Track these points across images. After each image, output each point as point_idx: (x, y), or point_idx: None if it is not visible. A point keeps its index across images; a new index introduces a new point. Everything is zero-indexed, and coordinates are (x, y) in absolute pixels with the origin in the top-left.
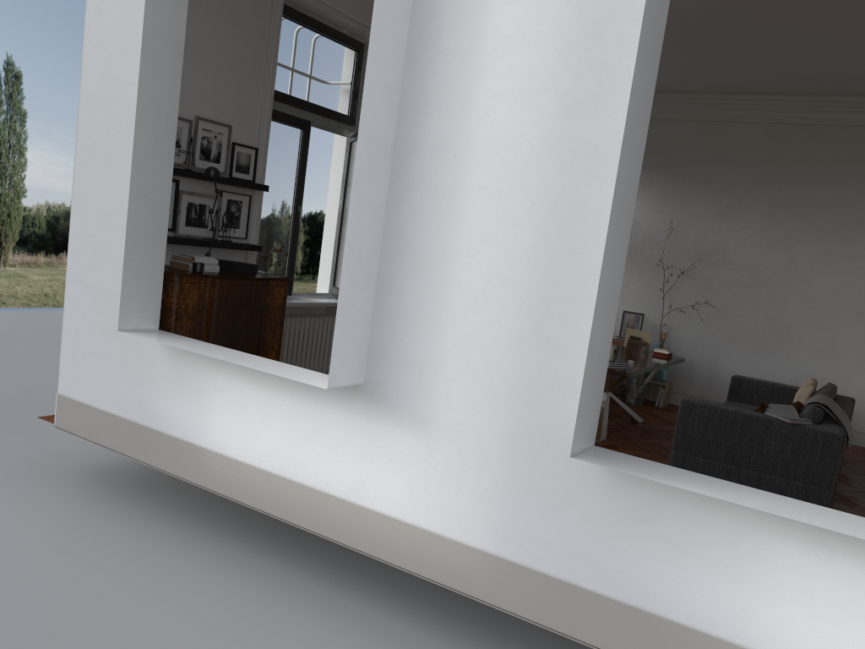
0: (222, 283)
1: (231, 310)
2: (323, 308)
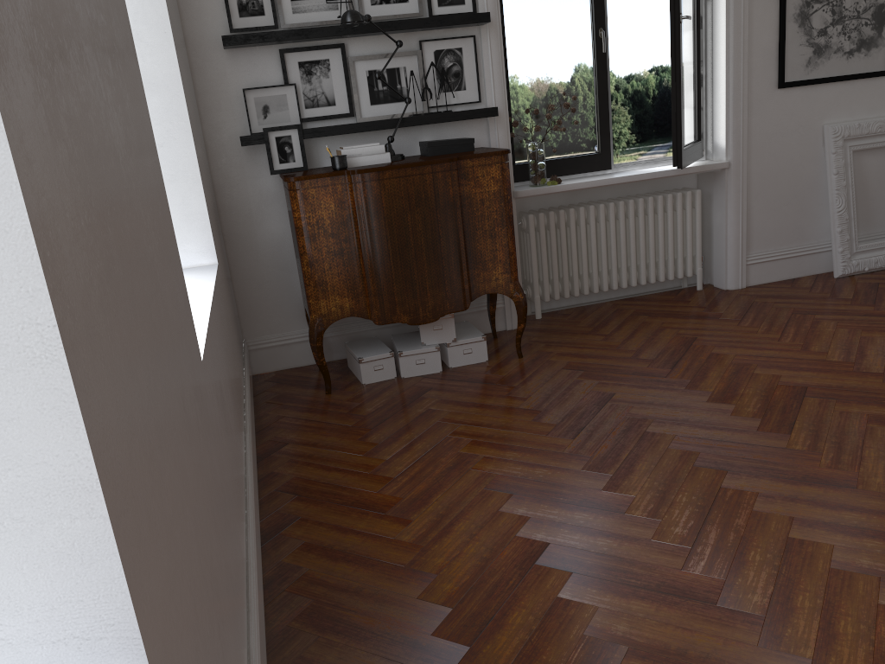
0: (366, 179)
1: (392, 216)
2: (691, 178)
